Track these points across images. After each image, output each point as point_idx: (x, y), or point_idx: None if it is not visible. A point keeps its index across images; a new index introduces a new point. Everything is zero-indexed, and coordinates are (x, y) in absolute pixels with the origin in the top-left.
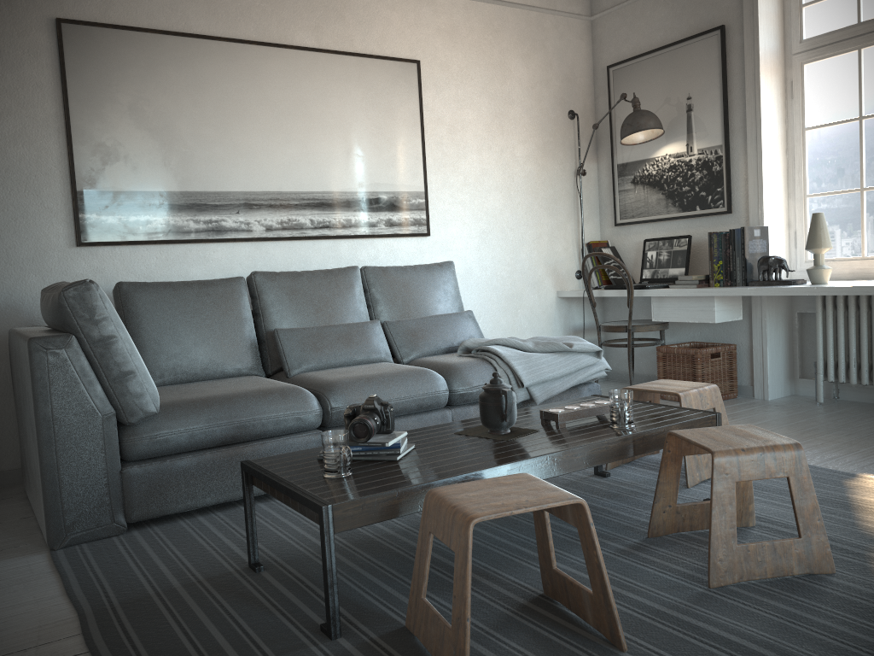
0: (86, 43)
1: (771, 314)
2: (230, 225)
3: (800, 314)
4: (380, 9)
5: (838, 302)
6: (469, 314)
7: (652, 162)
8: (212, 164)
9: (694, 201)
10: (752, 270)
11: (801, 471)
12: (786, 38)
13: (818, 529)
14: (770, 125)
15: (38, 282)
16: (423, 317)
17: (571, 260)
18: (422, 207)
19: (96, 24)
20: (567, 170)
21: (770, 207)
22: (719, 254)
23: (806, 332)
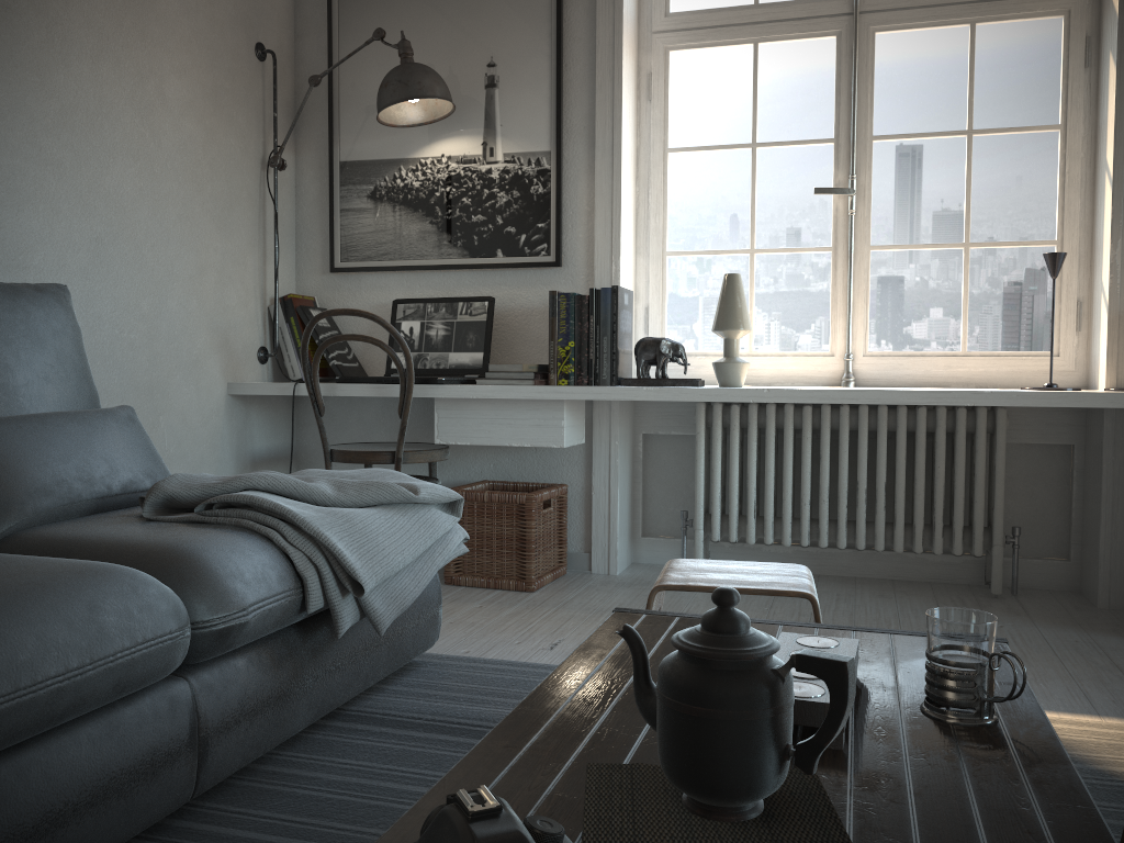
0: None
1: (622, 435)
2: None
3: (644, 437)
4: None
5: (734, 418)
6: (130, 416)
7: (414, 166)
8: None
9: (493, 240)
10: (622, 360)
11: None
12: (642, 6)
13: None
14: (628, 132)
15: None
16: (21, 416)
17: (252, 327)
18: None
19: None
20: (251, 153)
21: (625, 262)
22: (569, 329)
23: (651, 465)
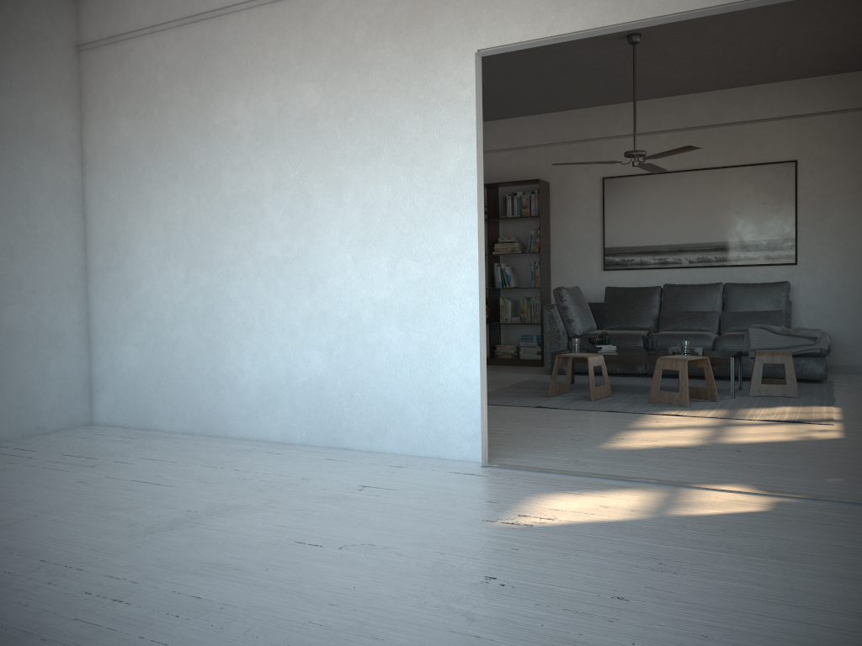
0: (613, 185)
1: None
2: (670, 261)
3: None
4: (770, 135)
5: None
6: (777, 312)
7: None
8: (664, 232)
9: None
10: None
11: (683, 369)
12: None
13: (685, 391)
14: None
15: (588, 285)
16: (745, 311)
17: None
18: (792, 247)
19: (617, 177)
20: None
21: None
22: None
23: None
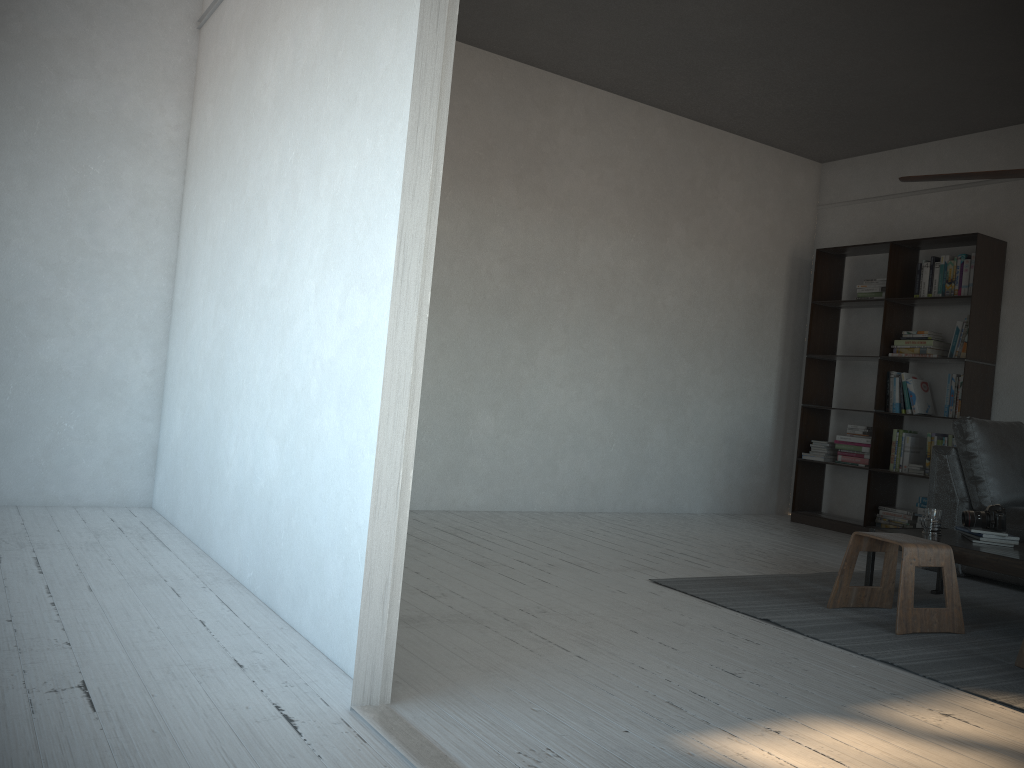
0: None
1: None
2: None
3: None
4: None
5: None
6: None
7: None
8: None
9: None
10: None
11: None
12: None
13: None
14: None
15: None
16: None
17: None
18: None
19: None
20: None
21: None
22: None
23: None
